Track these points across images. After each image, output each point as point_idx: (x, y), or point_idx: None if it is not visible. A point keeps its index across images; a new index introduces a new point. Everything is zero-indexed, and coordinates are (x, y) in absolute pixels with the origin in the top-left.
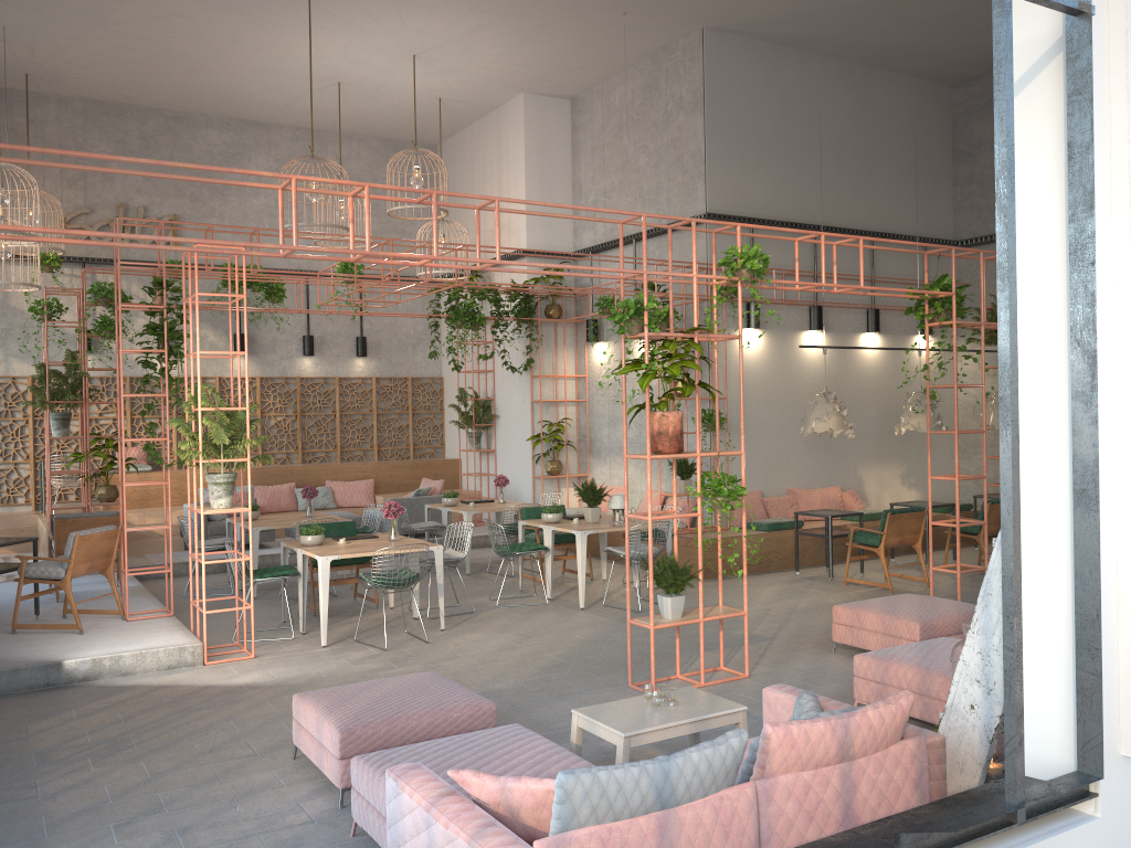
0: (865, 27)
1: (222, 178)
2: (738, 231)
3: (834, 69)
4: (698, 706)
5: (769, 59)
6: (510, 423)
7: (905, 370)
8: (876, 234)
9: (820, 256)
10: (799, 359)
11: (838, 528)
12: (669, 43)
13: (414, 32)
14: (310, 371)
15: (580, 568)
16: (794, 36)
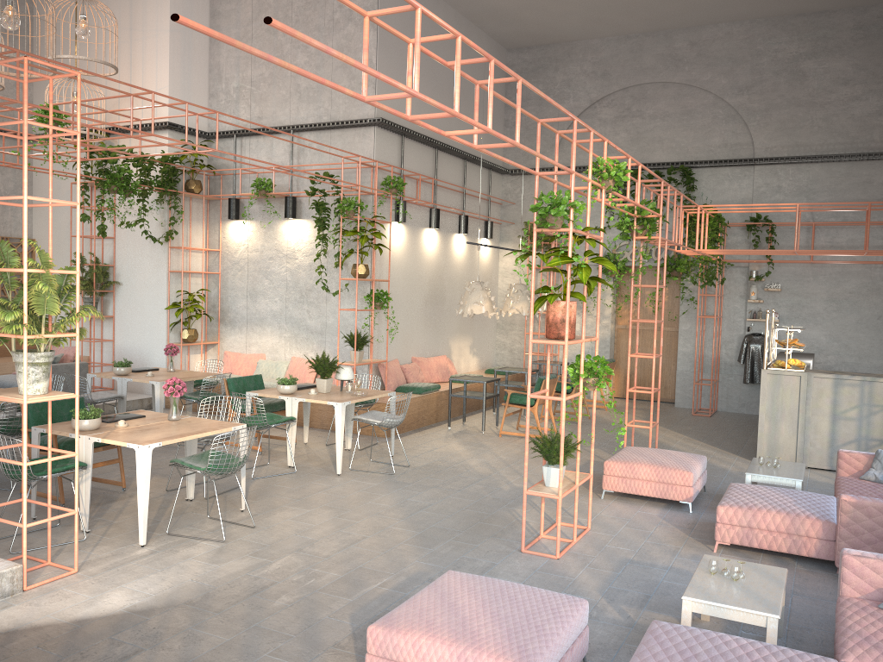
0: None
1: None
2: (606, 145)
3: (451, 16)
4: (757, 574)
5: None
6: (138, 291)
7: (475, 265)
8: (471, 156)
9: (437, 168)
10: (422, 251)
11: (459, 389)
12: None
13: None
14: None
15: (340, 437)
16: None
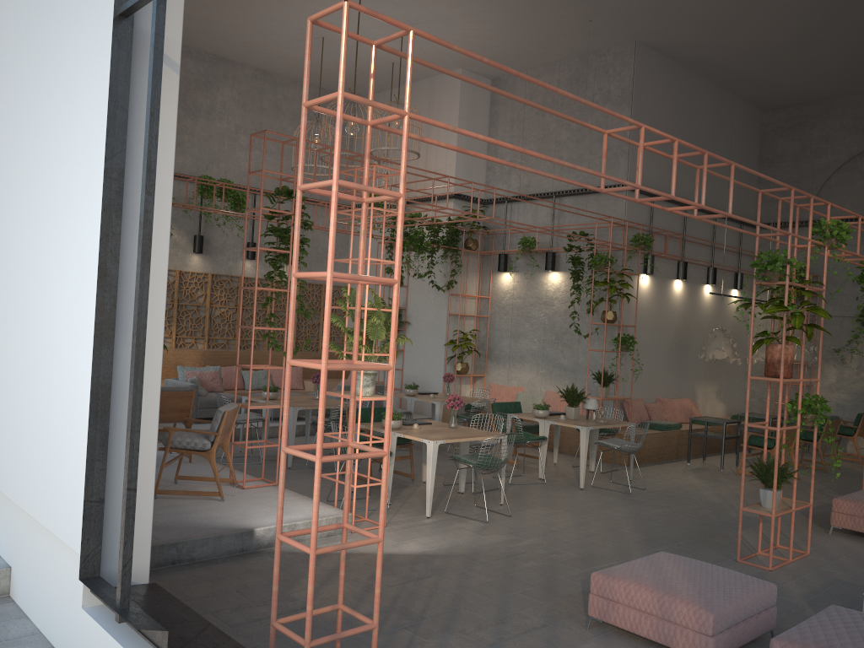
0: (744, 59)
1: (195, 101)
2: (829, 208)
3: (703, 86)
4: None
5: (670, 72)
6: (423, 329)
7: (723, 314)
8: None
9: (686, 224)
10: (669, 300)
11: (701, 430)
12: (601, 48)
13: (419, 7)
14: (250, 272)
15: (583, 456)
16: (691, 58)
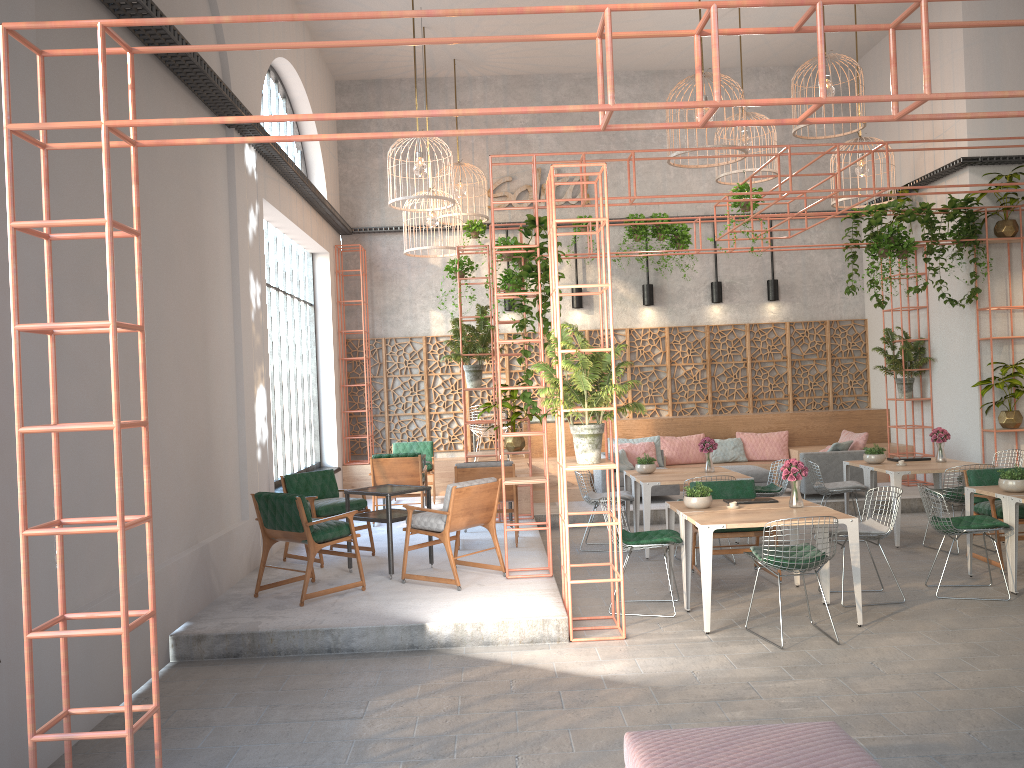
0: None
1: (628, 132)
2: None
3: None
4: None
5: None
6: (950, 367)
7: None
8: None
9: None
10: None
11: None
12: None
13: None
14: (719, 319)
15: None
16: None
